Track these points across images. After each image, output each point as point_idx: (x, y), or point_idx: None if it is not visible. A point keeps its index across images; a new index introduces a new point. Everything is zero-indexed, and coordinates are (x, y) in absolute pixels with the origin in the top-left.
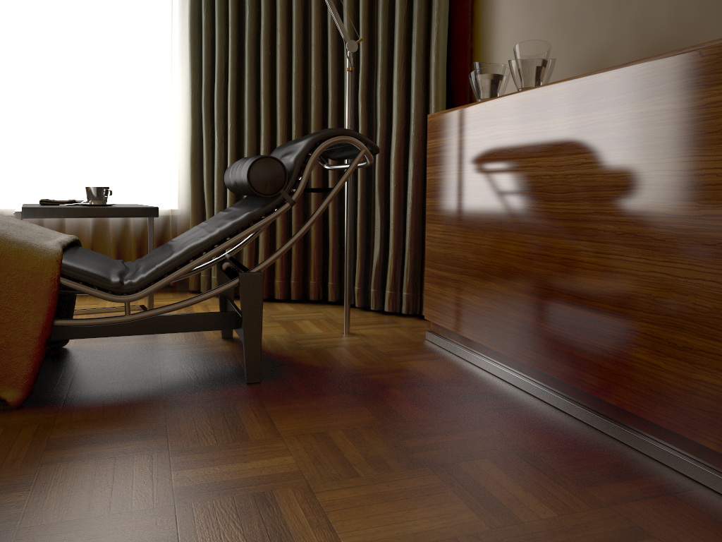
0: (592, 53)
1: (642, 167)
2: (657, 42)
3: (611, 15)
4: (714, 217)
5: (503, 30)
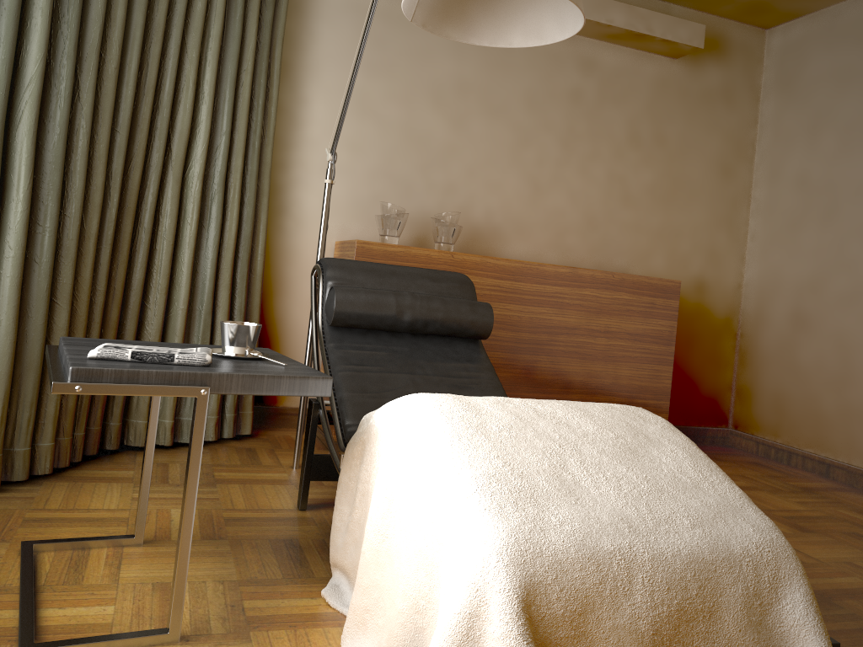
0: (421, 213)
1: (582, 320)
2: (474, 226)
3: (440, 194)
4: (614, 345)
5: (309, 151)
